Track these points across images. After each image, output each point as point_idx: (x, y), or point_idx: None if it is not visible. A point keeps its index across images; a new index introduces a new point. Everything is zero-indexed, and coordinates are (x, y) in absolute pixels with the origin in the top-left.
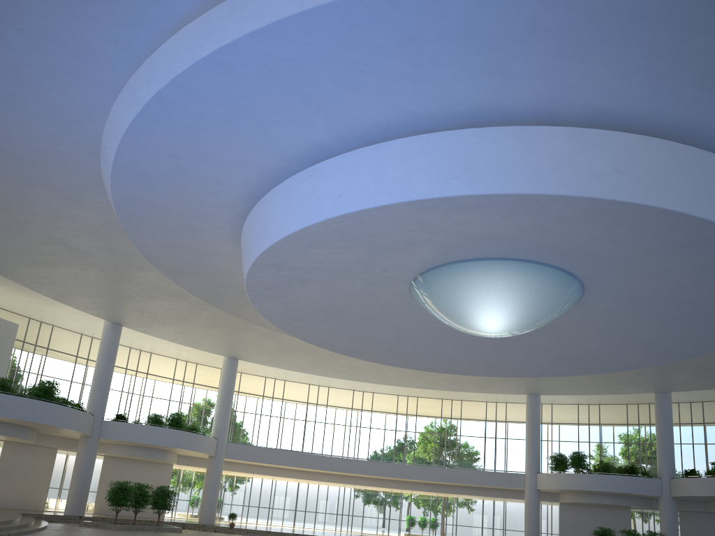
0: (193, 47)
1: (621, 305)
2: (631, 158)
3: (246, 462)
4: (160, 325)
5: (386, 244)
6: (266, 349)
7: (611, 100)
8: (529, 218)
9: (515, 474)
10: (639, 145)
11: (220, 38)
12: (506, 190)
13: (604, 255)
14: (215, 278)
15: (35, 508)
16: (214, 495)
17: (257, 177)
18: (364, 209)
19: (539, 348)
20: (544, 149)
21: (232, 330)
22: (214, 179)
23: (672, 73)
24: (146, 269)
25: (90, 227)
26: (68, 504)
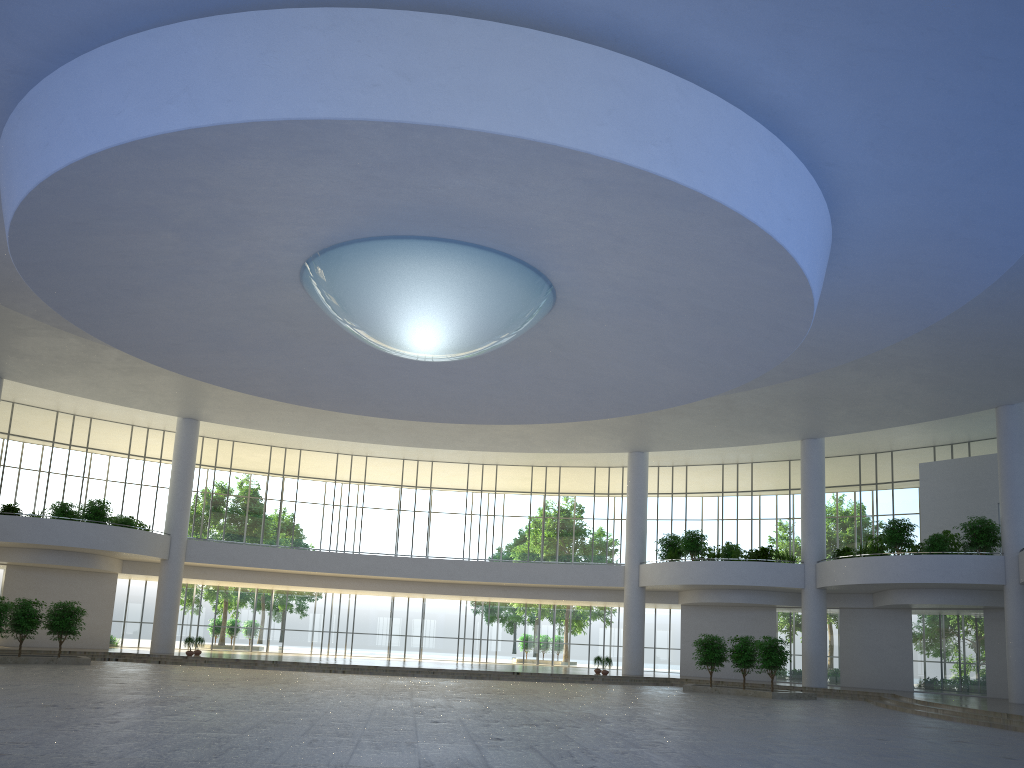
0: None
1: (614, 302)
2: (426, 53)
3: (223, 566)
4: (58, 374)
5: (193, 222)
6: (230, 403)
7: None
8: (337, 163)
9: (611, 566)
10: (439, 31)
11: None
12: (240, 116)
13: (518, 222)
14: None
15: None
16: (169, 613)
17: None
18: (72, 162)
19: (553, 377)
20: (291, 47)
21: (165, 377)
22: None
23: None
24: None
25: None
26: None
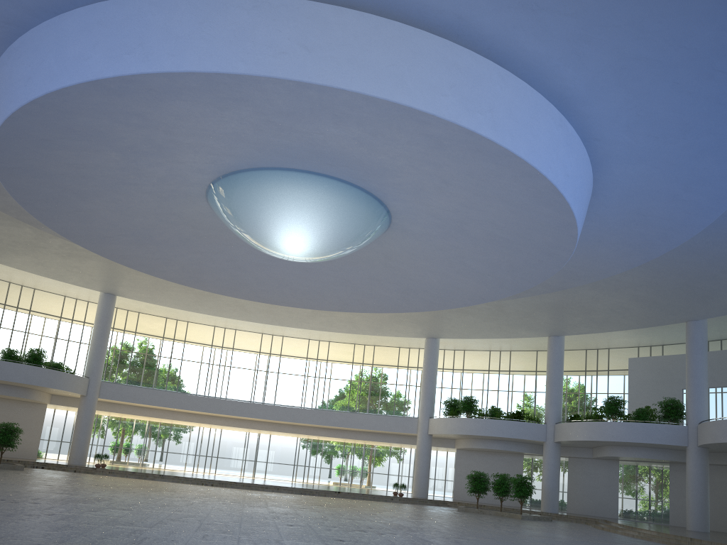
0: None
1: (433, 228)
2: (322, 33)
3: (126, 403)
4: (14, 254)
5: (132, 146)
6: (140, 284)
7: None
8: (247, 109)
9: (409, 419)
10: (333, 17)
11: None
12: (181, 67)
13: (372, 163)
14: None
15: None
16: (84, 435)
17: None
18: (48, 92)
19: (382, 280)
20: (223, 19)
21: (94, 262)
22: None
23: None
24: None
25: None
26: None
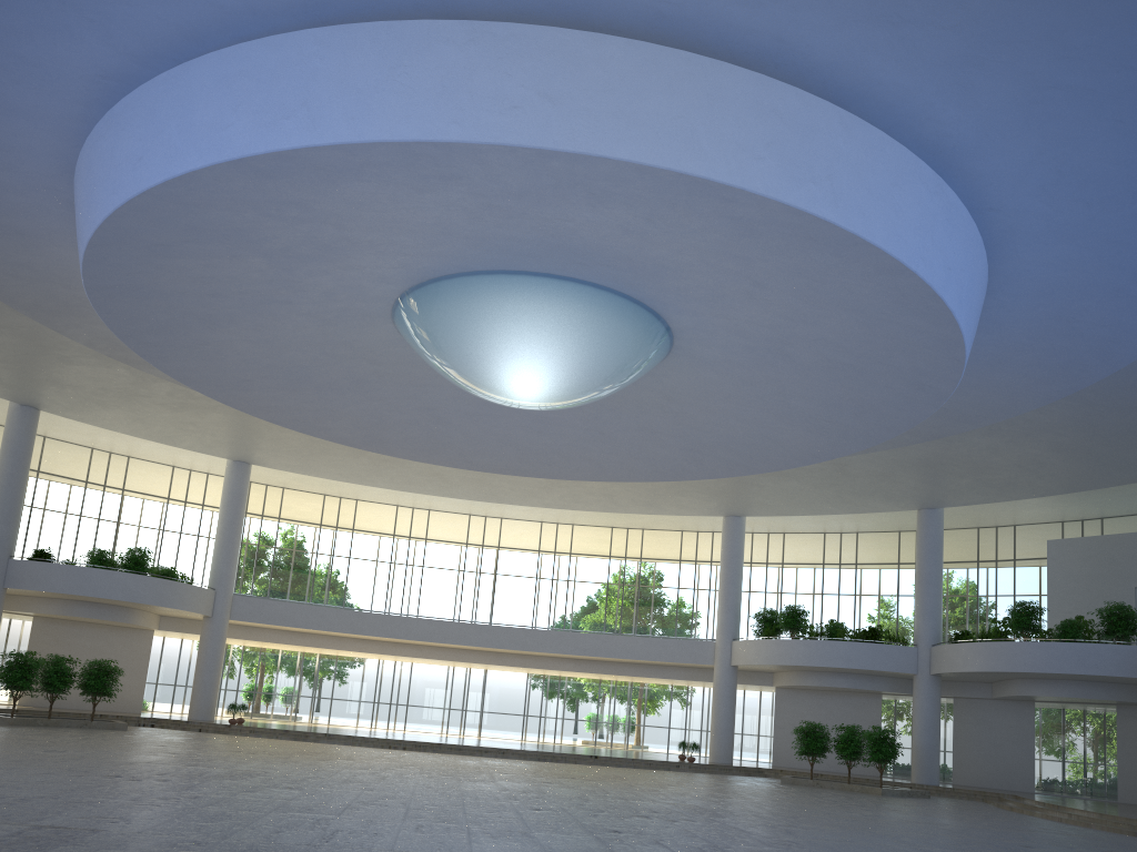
0: None
1: (737, 351)
2: (573, 74)
3: (271, 626)
4: (101, 408)
5: (286, 248)
6: (287, 446)
7: None
8: (459, 190)
9: (701, 642)
10: (588, 50)
11: None
12: (364, 135)
13: (646, 260)
14: None
15: None
16: (210, 676)
17: (55, 136)
18: (169, 178)
19: (657, 431)
20: (424, 62)
21: (219, 415)
22: None
23: None
24: None
25: None
26: None
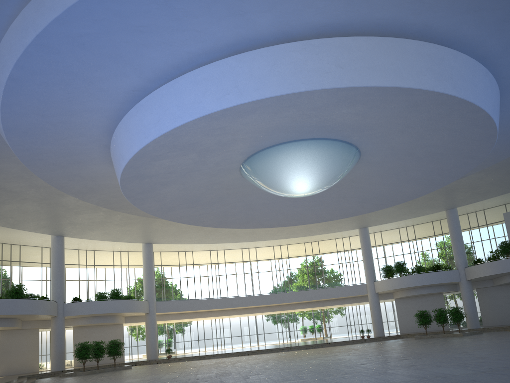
0: (20, 38)
1: (389, 156)
2: (347, 55)
3: (173, 312)
4: (90, 231)
5: (207, 147)
6: (169, 233)
7: (323, 16)
8: (293, 110)
9: (359, 285)
10: (352, 44)
11: (35, 29)
12: (264, 95)
13: (360, 125)
14: (110, 192)
15: (32, 371)
16: (153, 339)
17: (106, 118)
18: (175, 127)
19: (346, 196)
20: (285, 61)
21: (140, 224)
22: (77, 125)
23: None
24: (65, 195)
25: (14, 174)
26: (52, 364)
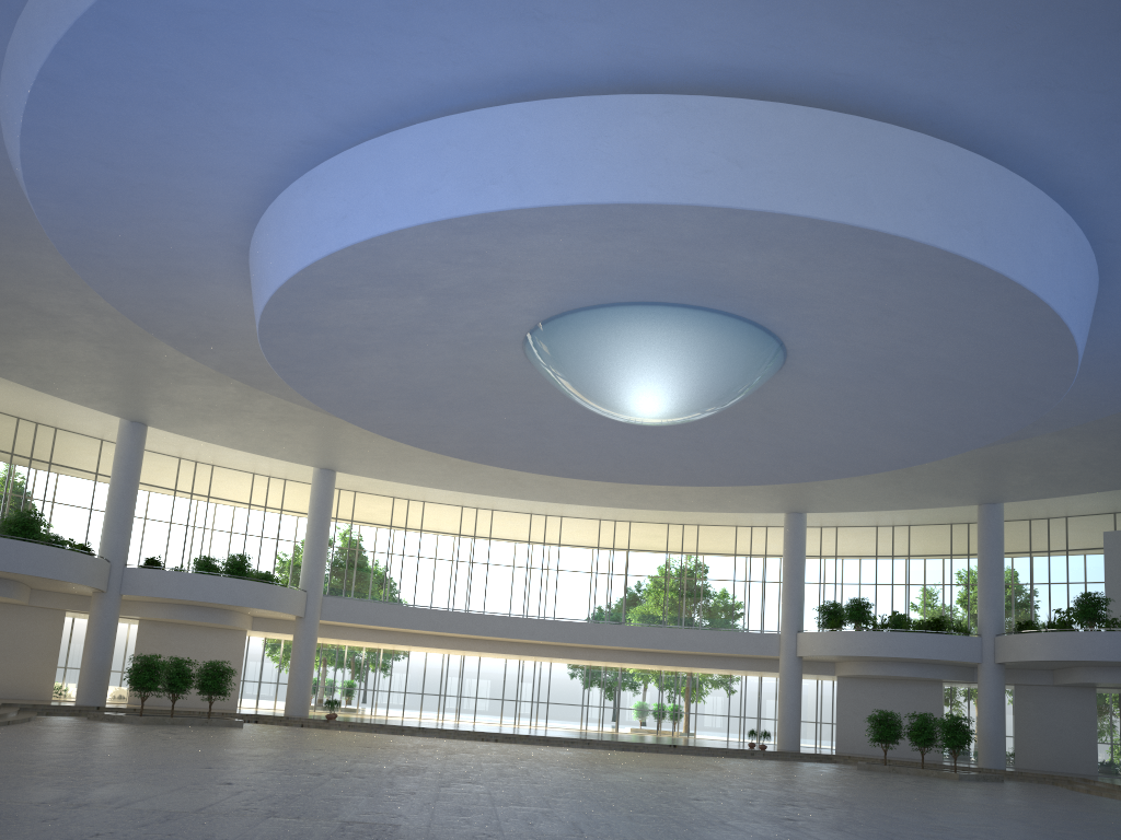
0: None
1: (847, 369)
2: (758, 140)
3: (356, 625)
4: (204, 423)
5: (450, 288)
6: (373, 454)
7: (716, 48)
8: (633, 239)
9: (766, 634)
10: (771, 119)
11: None
12: (568, 198)
13: (783, 293)
14: (248, 349)
15: (38, 697)
16: (304, 674)
17: (244, 191)
18: (375, 236)
19: (752, 440)
20: (623, 132)
21: (314, 427)
22: (182, 196)
23: (789, 2)
24: (155, 338)
25: (50, 276)
26: (80, 689)
